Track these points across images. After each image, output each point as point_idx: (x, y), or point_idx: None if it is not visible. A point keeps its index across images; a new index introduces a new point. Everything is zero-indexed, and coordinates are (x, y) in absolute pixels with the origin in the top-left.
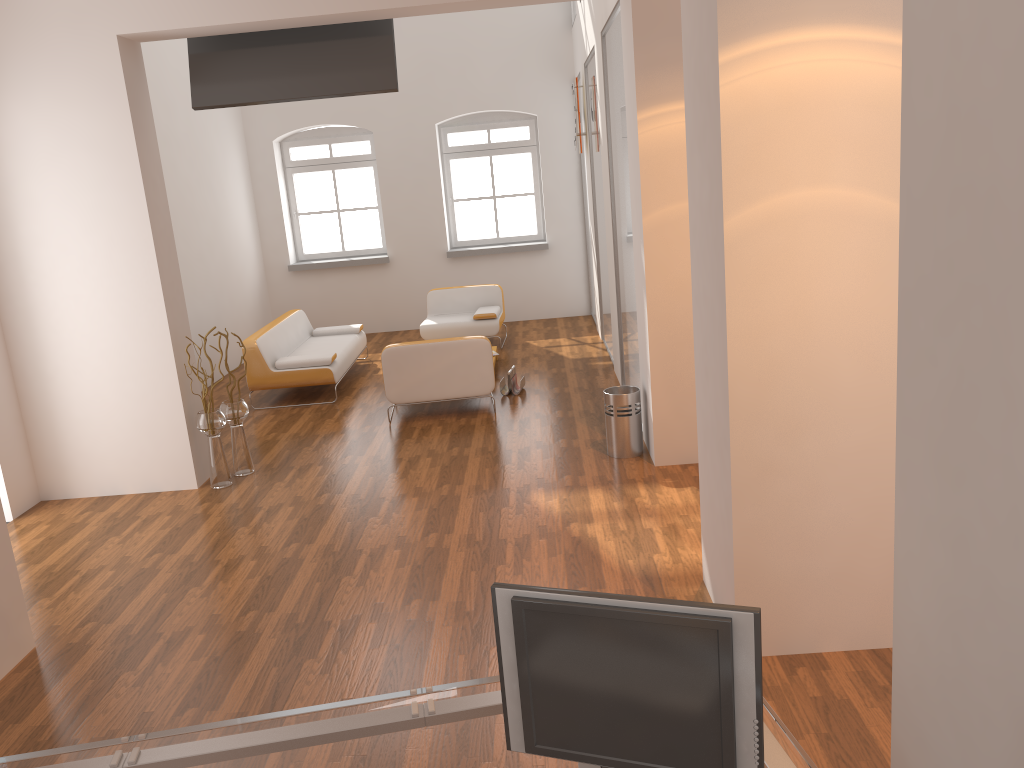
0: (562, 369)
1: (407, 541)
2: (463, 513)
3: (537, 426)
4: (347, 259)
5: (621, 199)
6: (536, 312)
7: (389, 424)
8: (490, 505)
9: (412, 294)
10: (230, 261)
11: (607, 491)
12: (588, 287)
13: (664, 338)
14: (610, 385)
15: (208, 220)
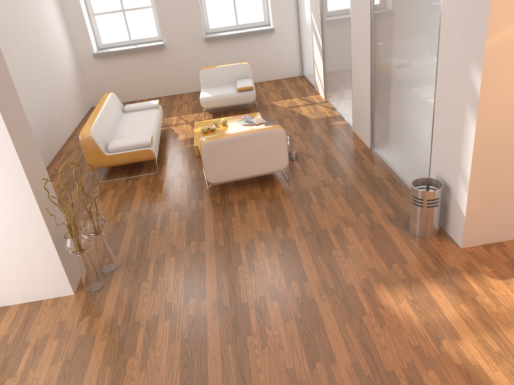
0: (313, 130)
1: (299, 378)
2: (330, 327)
3: (331, 197)
4: (134, 46)
5: (400, 8)
6: (267, 76)
7: (210, 198)
8: (349, 312)
9: (183, 69)
10: (52, 57)
11: (443, 287)
12: (300, 57)
13: (486, 148)
14: (360, 146)
15: (30, 28)
